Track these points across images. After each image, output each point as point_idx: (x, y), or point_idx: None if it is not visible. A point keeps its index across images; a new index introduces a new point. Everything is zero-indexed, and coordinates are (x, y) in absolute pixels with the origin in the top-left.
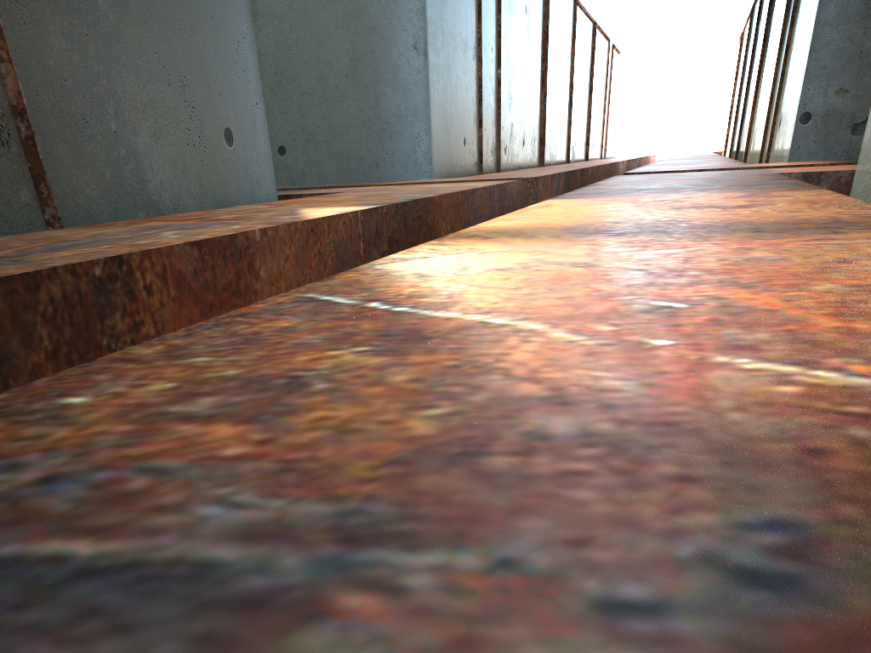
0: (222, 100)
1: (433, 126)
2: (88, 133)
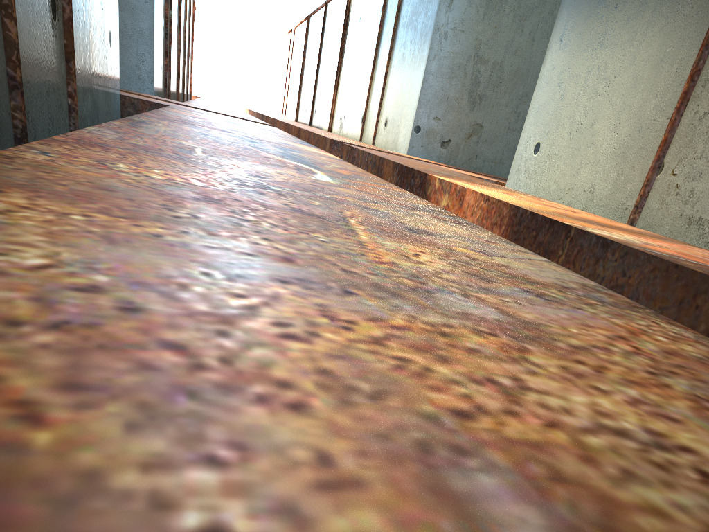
0: (109, 6)
1: (155, 51)
2: (78, 21)
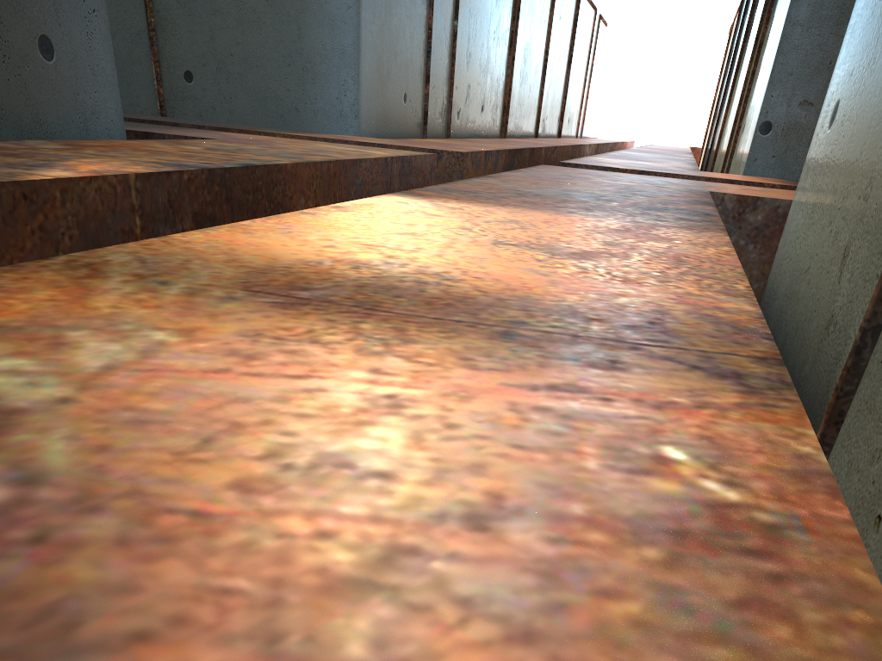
0: None
1: (363, 74)
2: None
